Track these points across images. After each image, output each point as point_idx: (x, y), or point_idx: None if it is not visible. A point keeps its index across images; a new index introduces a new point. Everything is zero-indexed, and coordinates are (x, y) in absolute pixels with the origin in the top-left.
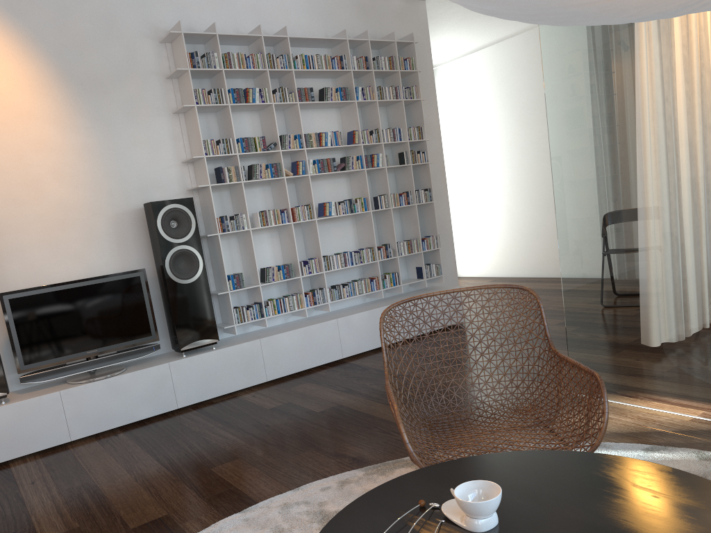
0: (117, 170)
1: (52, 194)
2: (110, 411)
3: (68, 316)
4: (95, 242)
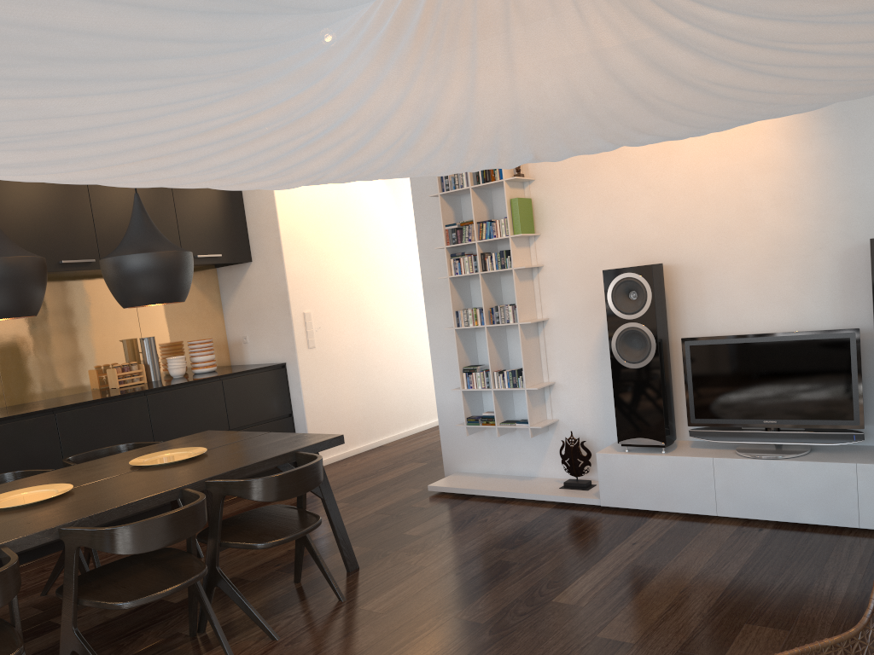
0: (859, 187)
1: (767, 225)
2: (765, 499)
3: (748, 374)
4: (812, 285)
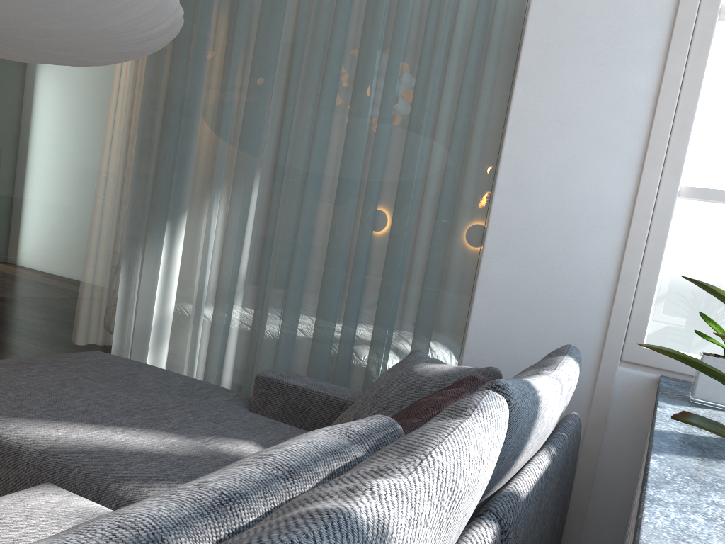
0: None
1: None
2: None
3: None
4: None
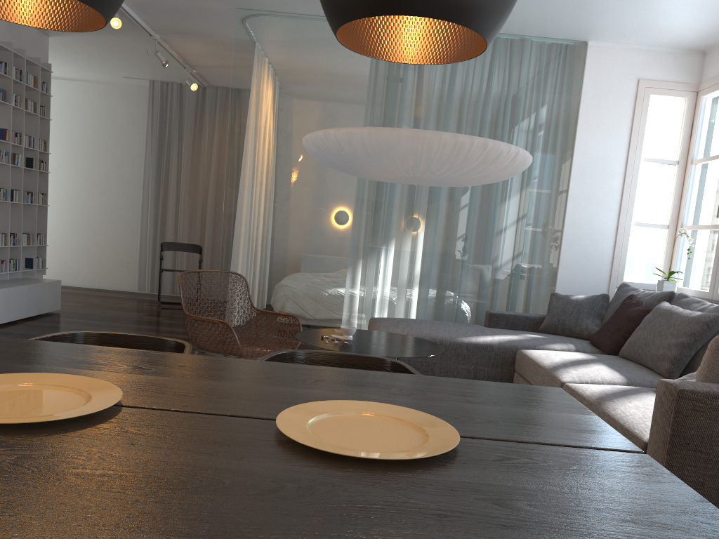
0: None
1: None
2: None
3: None
4: None
